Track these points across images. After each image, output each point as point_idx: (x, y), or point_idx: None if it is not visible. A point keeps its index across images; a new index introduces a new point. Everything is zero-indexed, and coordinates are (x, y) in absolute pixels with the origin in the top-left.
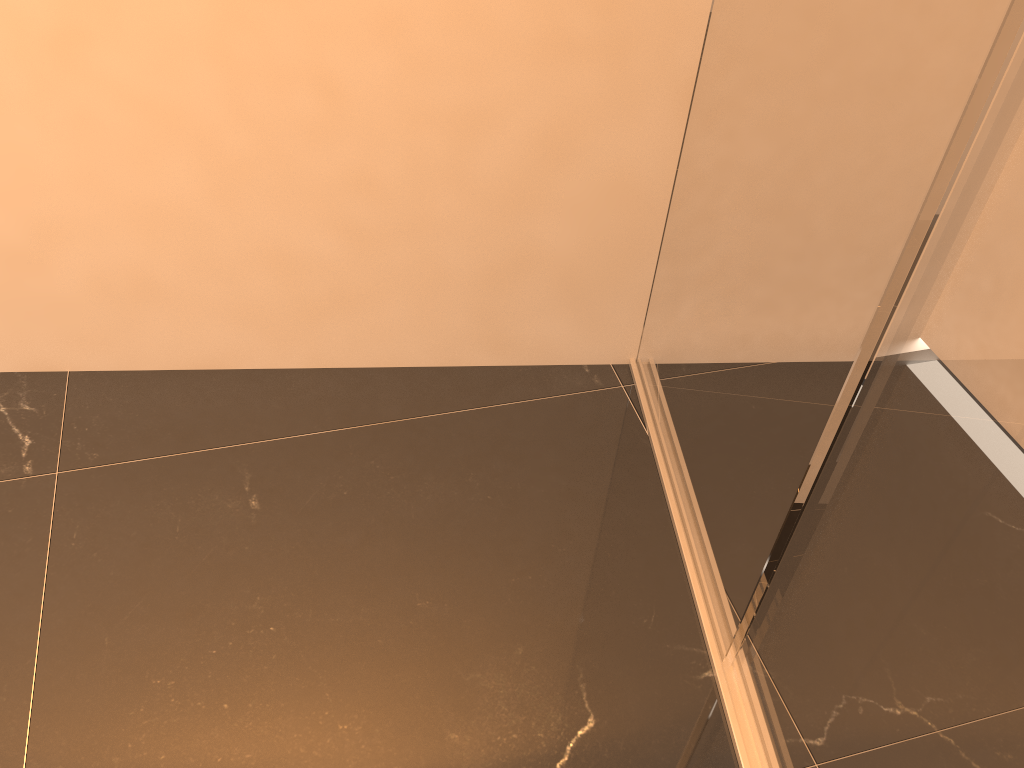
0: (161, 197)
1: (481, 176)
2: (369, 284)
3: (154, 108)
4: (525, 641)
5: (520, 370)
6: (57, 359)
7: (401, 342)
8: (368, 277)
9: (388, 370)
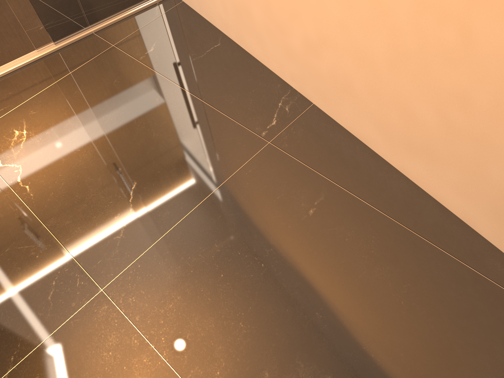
0: (367, 50)
1: None
2: (443, 153)
3: (378, 4)
4: (335, 376)
5: (503, 258)
6: (311, 96)
7: (447, 193)
8: (444, 149)
9: (433, 200)
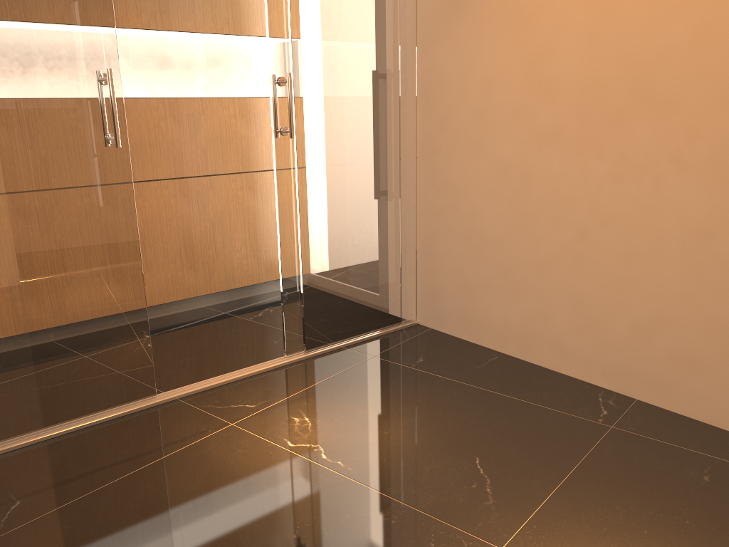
0: (721, 315)
1: None
2: None
3: None
4: None
5: None
6: (634, 390)
7: None
8: None
9: None
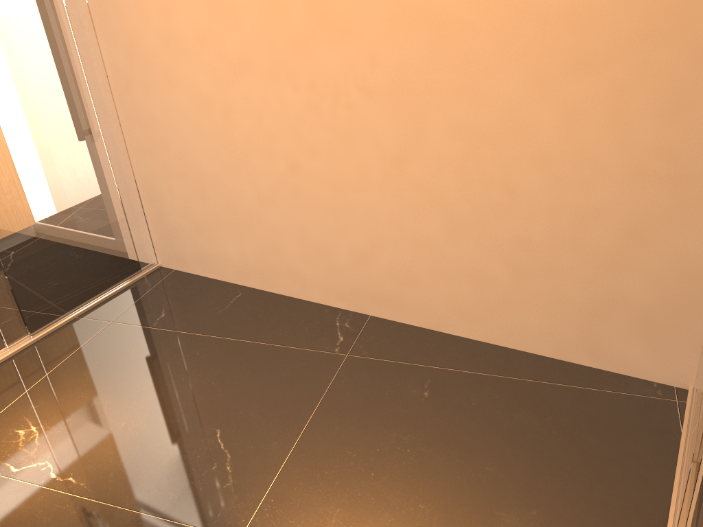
0: (425, 234)
1: (589, 246)
2: (520, 298)
3: (429, 192)
4: (539, 509)
5: (608, 373)
6: (367, 308)
7: (535, 338)
8: (520, 294)
9: (525, 353)
